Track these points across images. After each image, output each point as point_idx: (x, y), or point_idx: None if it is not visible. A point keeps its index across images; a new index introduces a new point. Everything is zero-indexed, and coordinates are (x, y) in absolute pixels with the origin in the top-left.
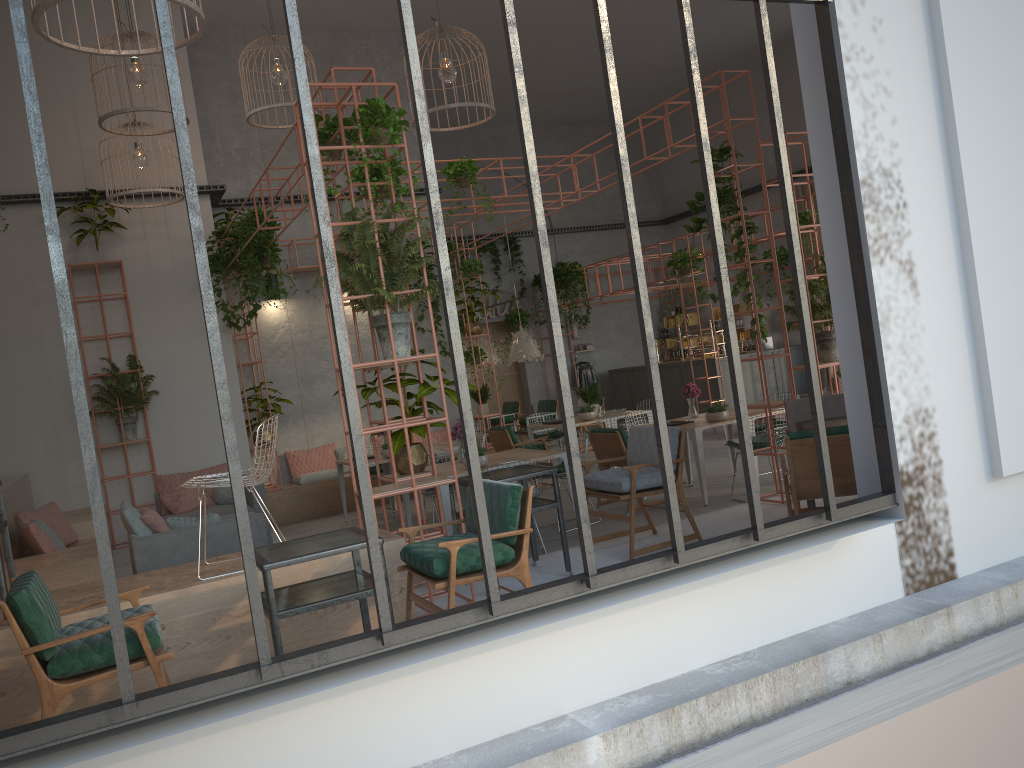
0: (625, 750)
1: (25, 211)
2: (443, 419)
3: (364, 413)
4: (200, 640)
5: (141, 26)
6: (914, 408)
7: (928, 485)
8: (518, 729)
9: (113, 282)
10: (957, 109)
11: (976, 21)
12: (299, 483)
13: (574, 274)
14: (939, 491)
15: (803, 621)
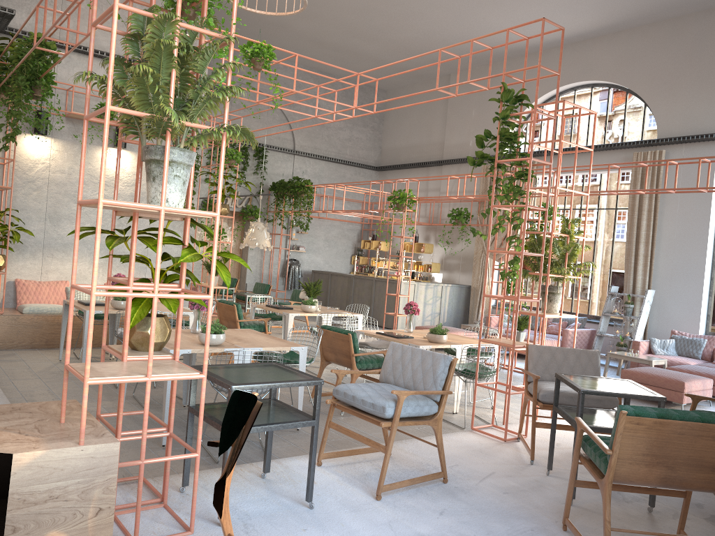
0: None
1: None
2: (207, 297)
3: (103, 260)
4: None
5: None
6: None
7: None
8: None
9: None
10: None
11: None
12: (22, 312)
13: (306, 189)
14: None
15: None
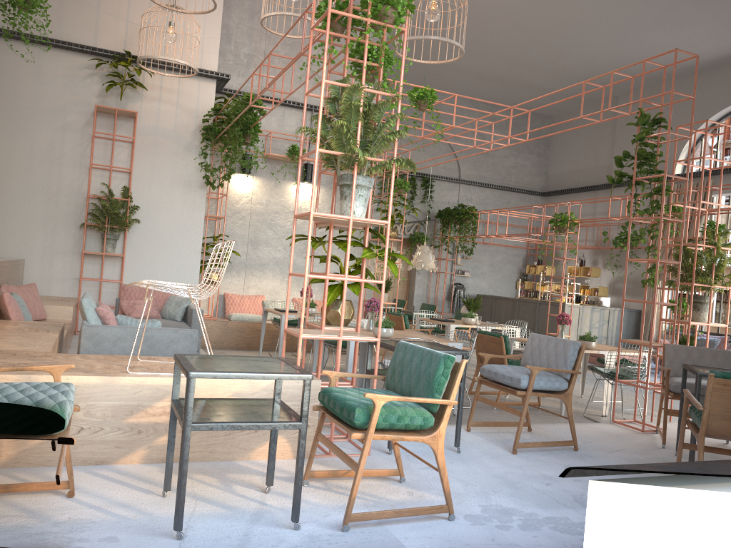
0: None
1: (73, 57)
2: (380, 282)
3: (292, 278)
4: (113, 428)
5: None
6: None
7: None
8: None
9: (126, 128)
10: None
11: None
12: (230, 319)
13: (470, 215)
14: None
15: None
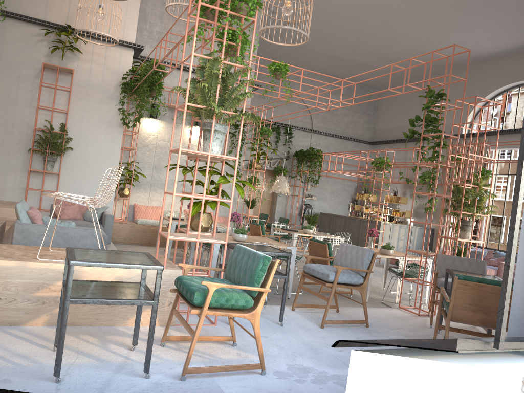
0: None
1: (28, 27)
2: (229, 201)
3: None
4: (24, 300)
5: None
6: None
7: None
8: None
9: (66, 81)
10: None
11: None
12: (136, 223)
13: (317, 156)
14: None
15: None
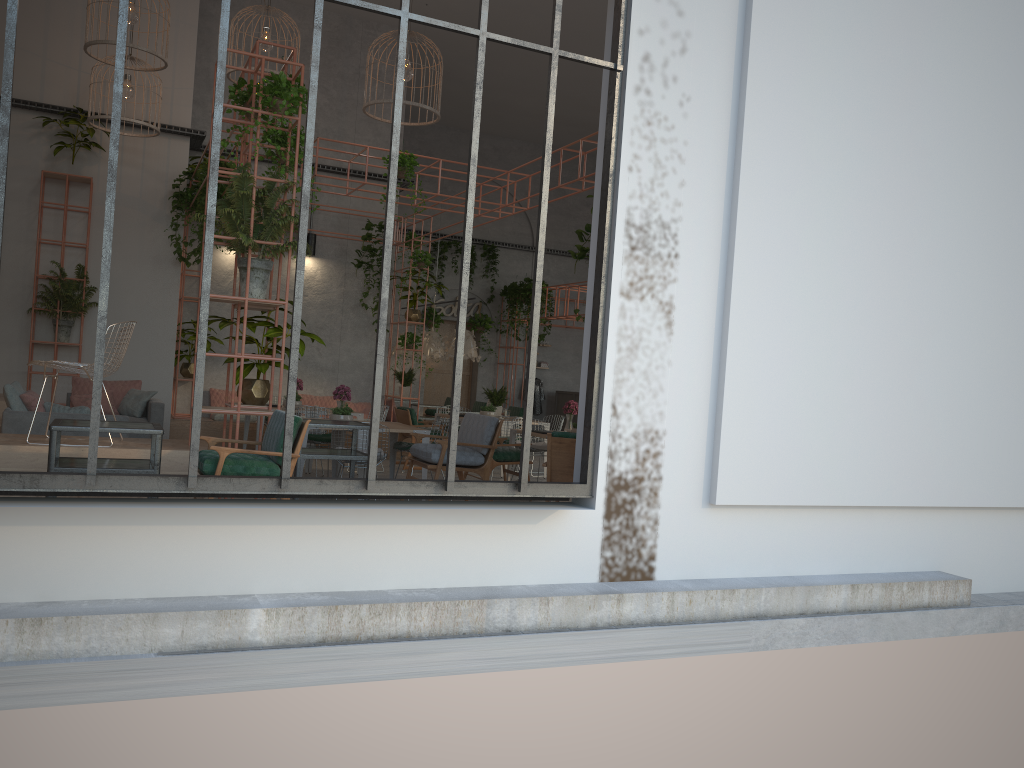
0: (284, 628)
1: (15, 114)
2: (279, 359)
3: None
4: None
5: None
6: (645, 427)
7: (644, 495)
8: (208, 595)
9: (82, 196)
10: (742, 187)
11: (779, 117)
12: (213, 418)
13: None
14: (653, 503)
15: (495, 577)
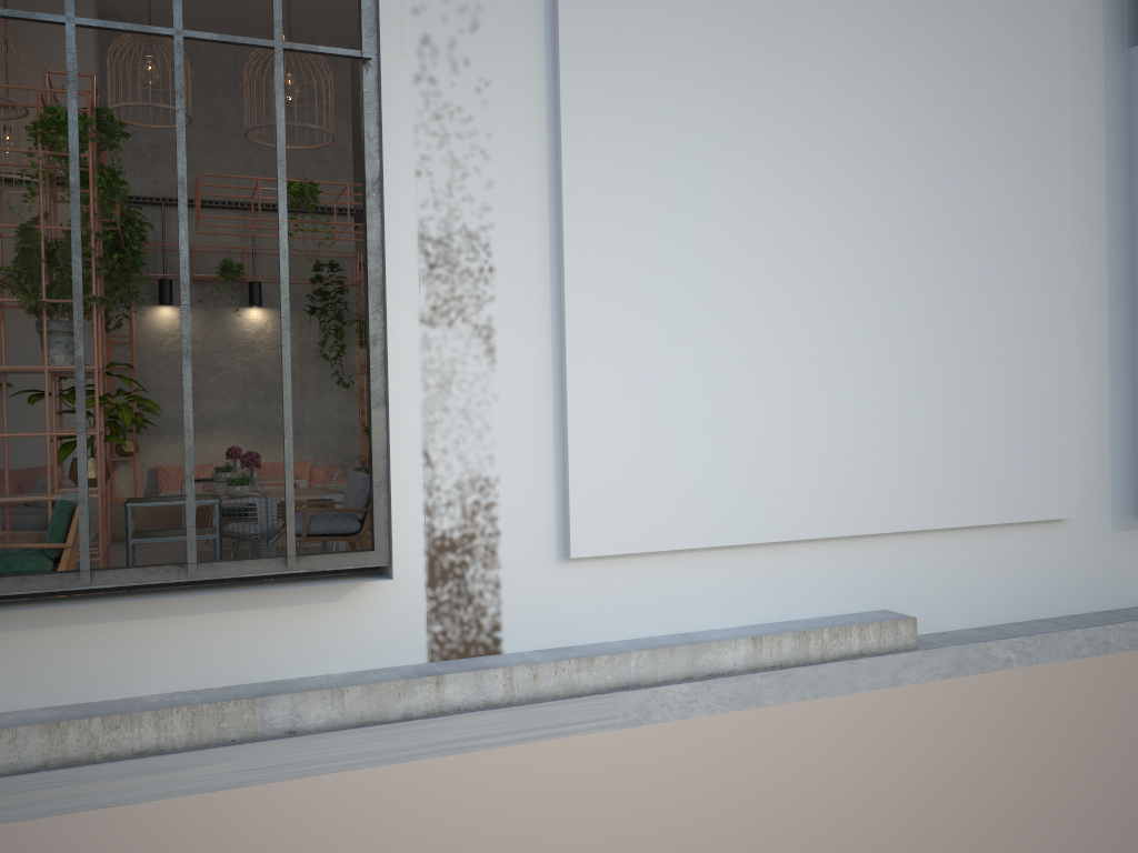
0: None
1: None
2: (93, 433)
3: (252, 436)
4: None
5: (48, 8)
6: (471, 475)
7: (478, 555)
8: None
9: None
10: (567, 180)
11: (607, 94)
12: None
13: None
14: (492, 563)
15: (289, 668)
